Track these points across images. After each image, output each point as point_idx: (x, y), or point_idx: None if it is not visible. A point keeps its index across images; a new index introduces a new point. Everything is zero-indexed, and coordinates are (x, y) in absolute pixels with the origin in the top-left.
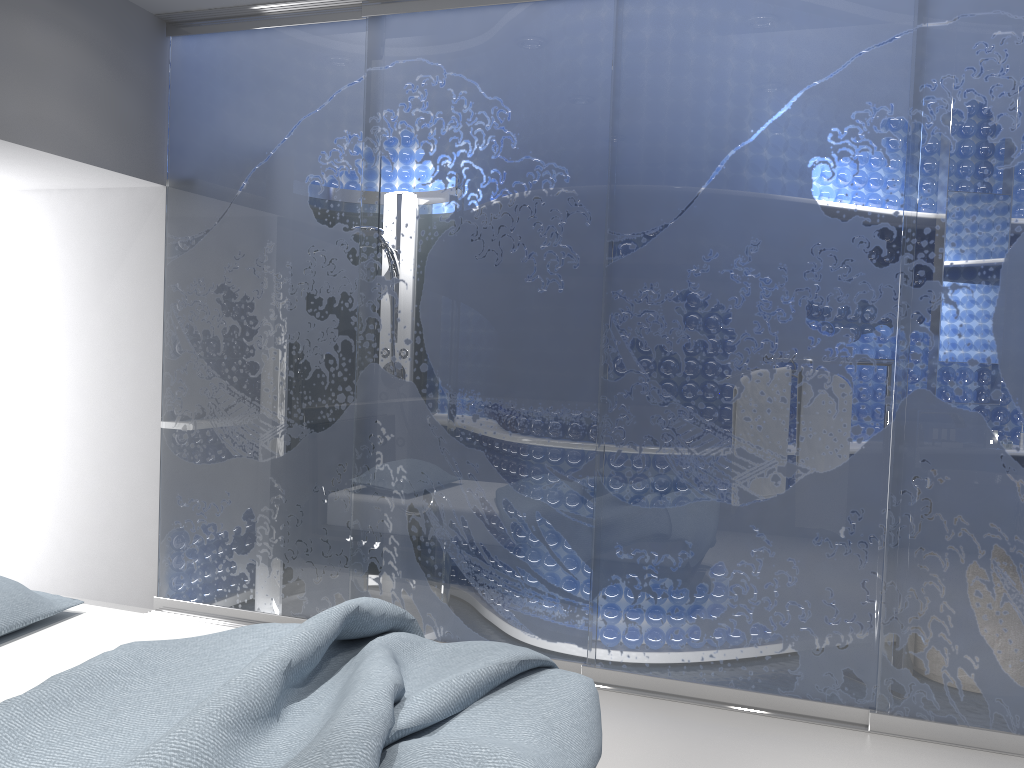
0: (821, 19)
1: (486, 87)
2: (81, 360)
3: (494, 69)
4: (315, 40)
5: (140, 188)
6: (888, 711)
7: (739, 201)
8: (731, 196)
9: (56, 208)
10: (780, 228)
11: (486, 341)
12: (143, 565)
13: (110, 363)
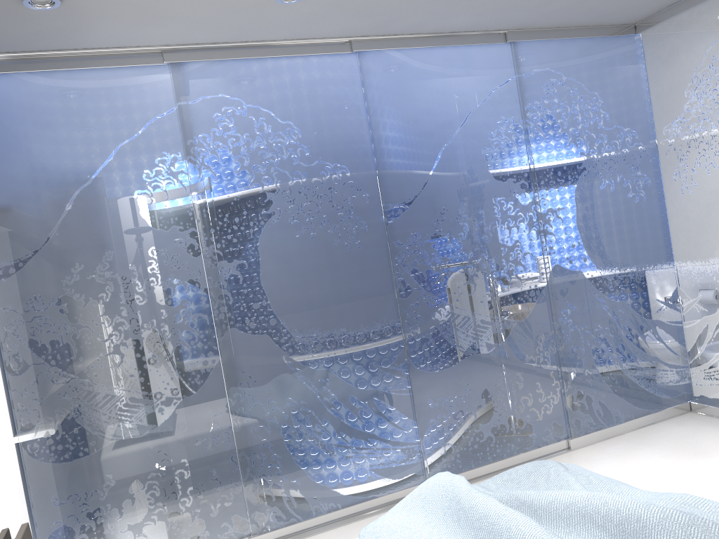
0: (472, 71)
1: (279, 114)
2: None
3: (282, 102)
4: (120, 80)
5: None
6: (576, 435)
7: (453, 176)
8: (448, 174)
9: None
10: (476, 189)
11: (316, 292)
12: None
13: None
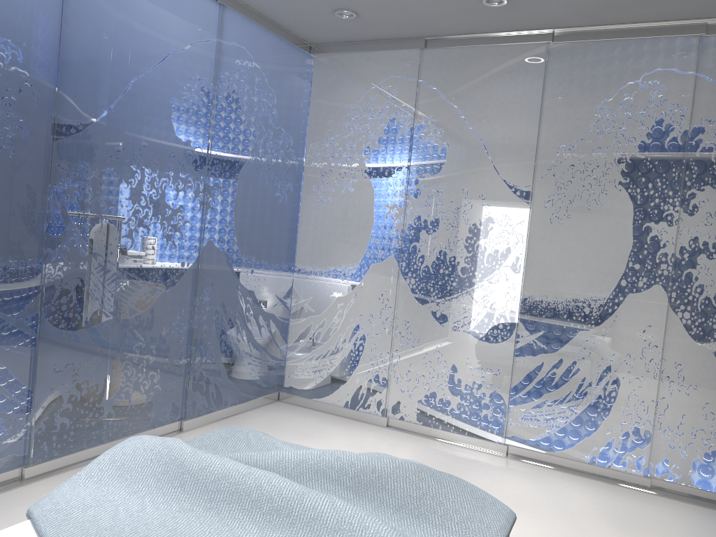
0: (181, 12)
1: None
2: None
3: None
4: None
5: None
6: (190, 417)
7: (138, 114)
8: (134, 110)
9: None
10: (157, 138)
11: None
12: None
13: None
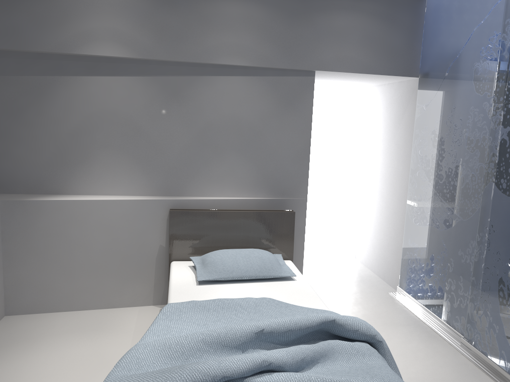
0: None
1: None
2: (386, 165)
3: None
4: None
5: (411, 80)
6: None
7: None
8: None
9: (385, 93)
10: None
11: None
12: (396, 269)
13: (394, 168)
